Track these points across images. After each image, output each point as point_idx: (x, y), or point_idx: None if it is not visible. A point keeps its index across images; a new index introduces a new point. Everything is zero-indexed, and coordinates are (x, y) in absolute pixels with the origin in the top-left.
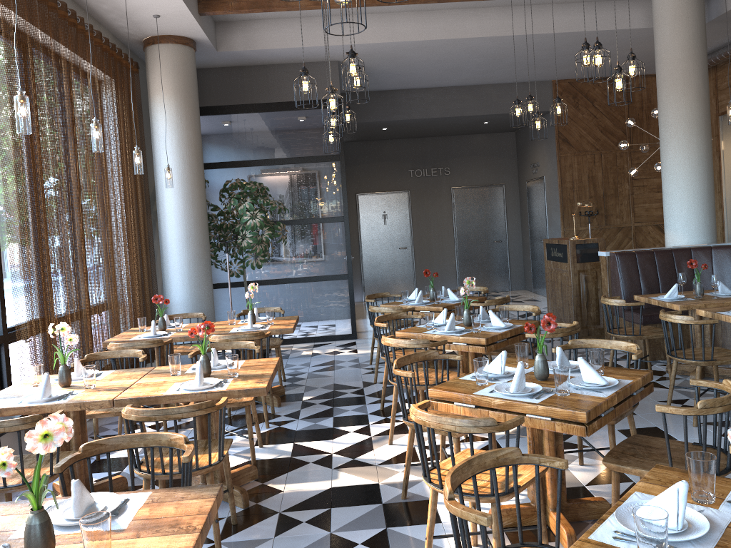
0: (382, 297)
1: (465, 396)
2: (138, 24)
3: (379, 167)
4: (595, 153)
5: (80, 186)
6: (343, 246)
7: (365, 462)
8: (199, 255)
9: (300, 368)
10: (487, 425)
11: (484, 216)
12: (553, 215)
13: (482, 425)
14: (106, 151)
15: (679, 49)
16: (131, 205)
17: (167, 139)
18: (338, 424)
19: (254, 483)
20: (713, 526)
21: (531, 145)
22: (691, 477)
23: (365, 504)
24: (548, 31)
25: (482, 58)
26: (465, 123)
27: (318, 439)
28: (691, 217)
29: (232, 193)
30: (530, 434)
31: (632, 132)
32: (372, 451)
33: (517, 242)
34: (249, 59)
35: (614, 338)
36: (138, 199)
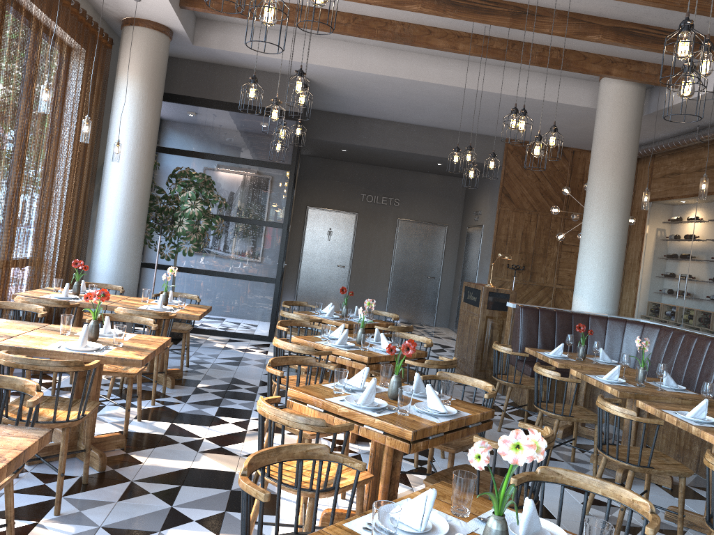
0: (299, 305)
1: (317, 400)
2: (119, 4)
3: (334, 185)
4: (532, 212)
5: (24, 142)
6: (277, 251)
7: (231, 452)
8: (133, 232)
9: (207, 358)
10: (317, 425)
11: (423, 251)
12: (484, 262)
13: (312, 424)
14: (59, 115)
15: (615, 133)
16: (76, 170)
17: (125, 116)
18: (221, 414)
19: (119, 451)
20: (453, 534)
21: (478, 193)
22: (453, 491)
23: (214, 487)
24: (503, 92)
25: (442, 103)
26: (420, 161)
27: (196, 423)
28: (598, 288)
29: (179, 180)
30: (373, 447)
31: (570, 200)
32: (242, 443)
33: (449, 282)
34: (223, 58)
35: (499, 383)
36: (84, 166)
